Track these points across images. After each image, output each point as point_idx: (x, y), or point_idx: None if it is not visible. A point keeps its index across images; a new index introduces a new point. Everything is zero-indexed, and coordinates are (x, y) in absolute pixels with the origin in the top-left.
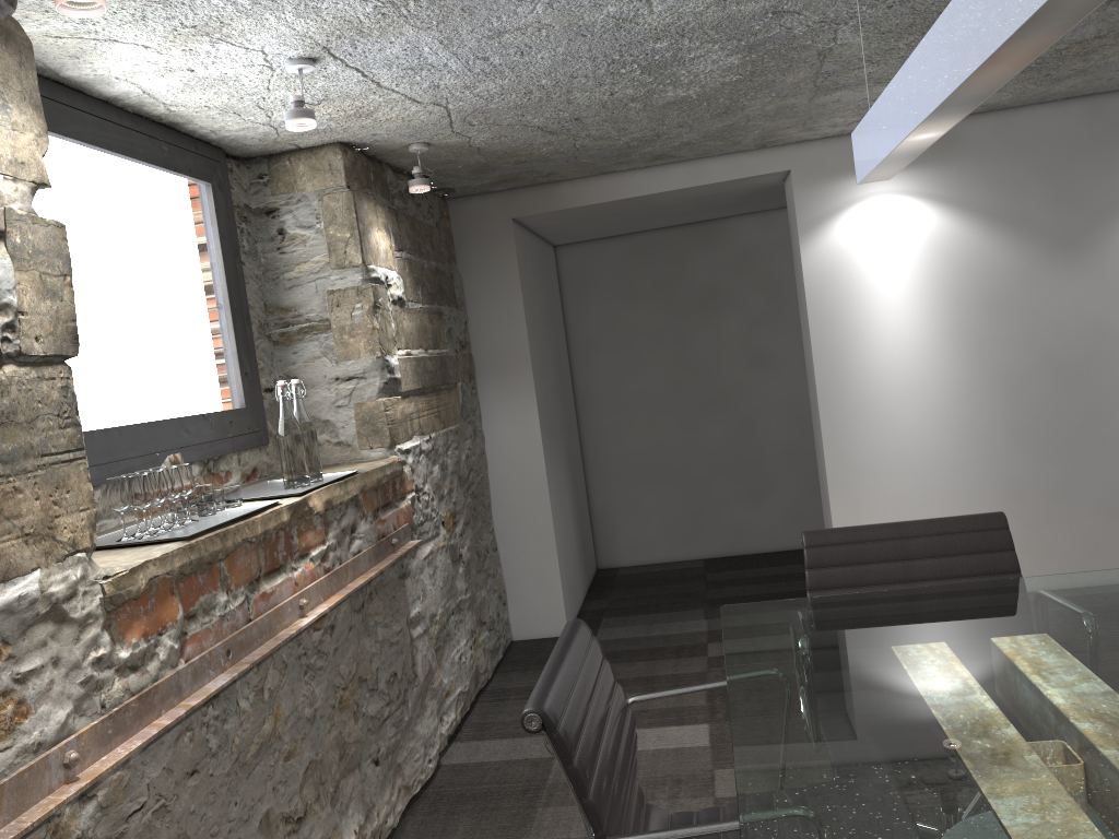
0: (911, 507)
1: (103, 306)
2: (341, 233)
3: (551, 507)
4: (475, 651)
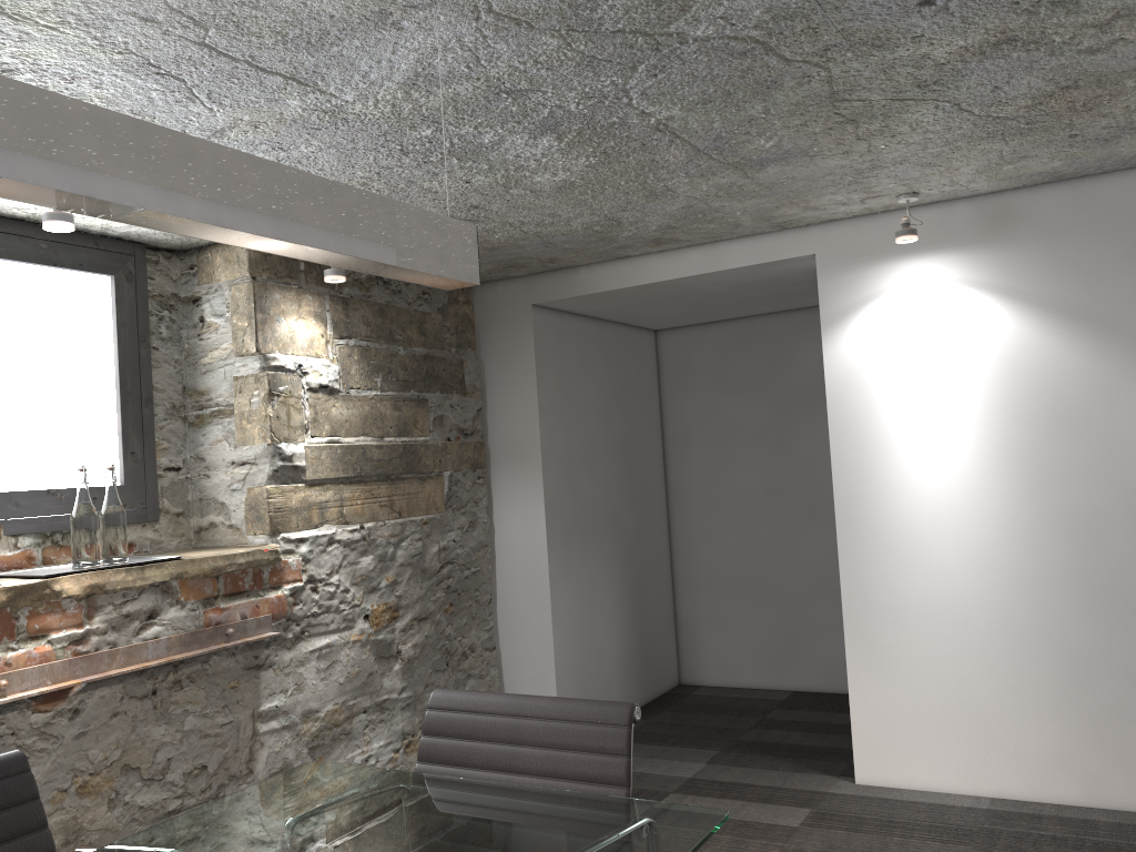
0: (945, 669)
1: None
2: (241, 322)
3: (552, 611)
4: (408, 755)
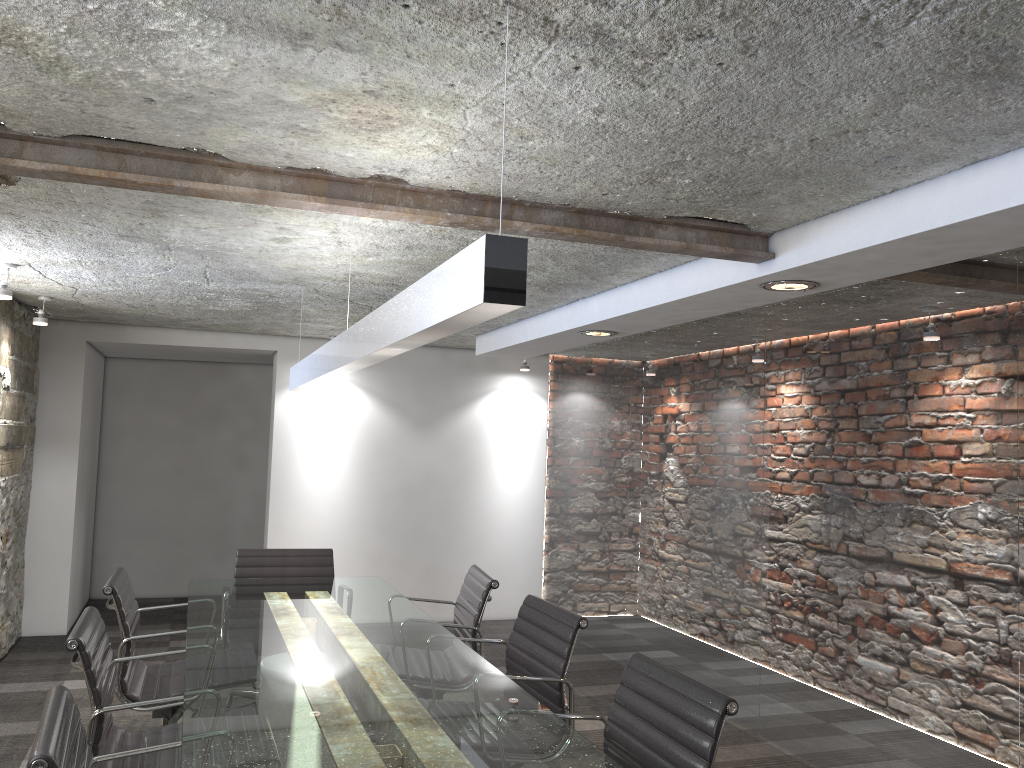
0: None
1: None
2: None
3: (73, 541)
4: (2, 631)
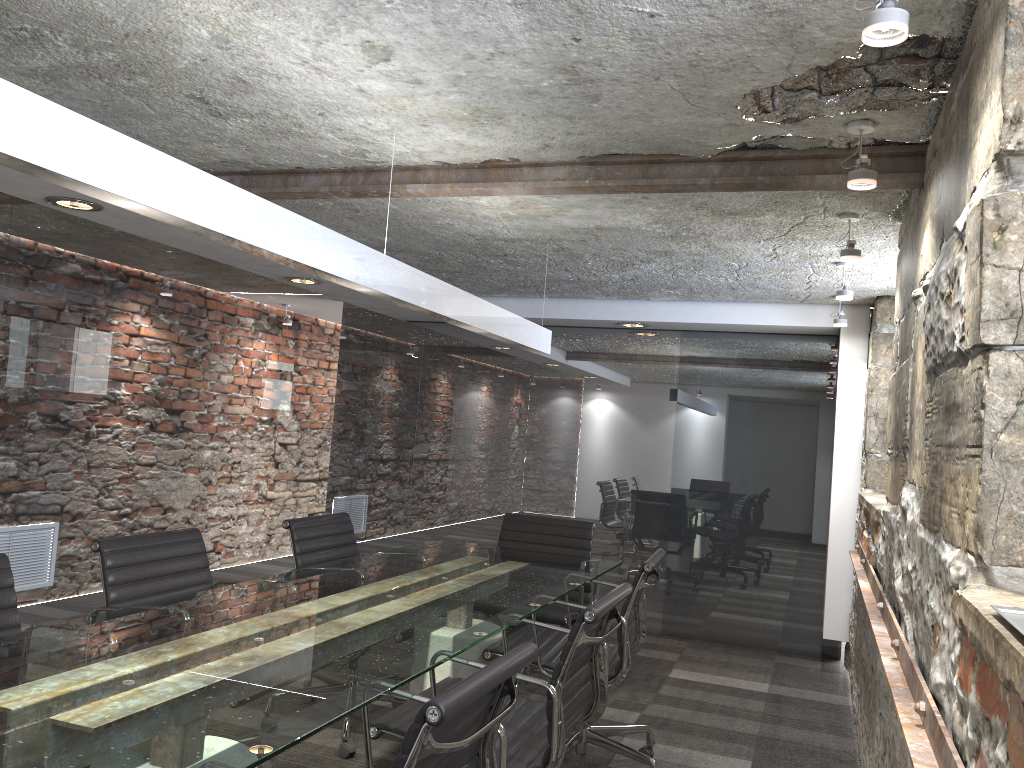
0: None
1: None
2: None
3: None
4: None
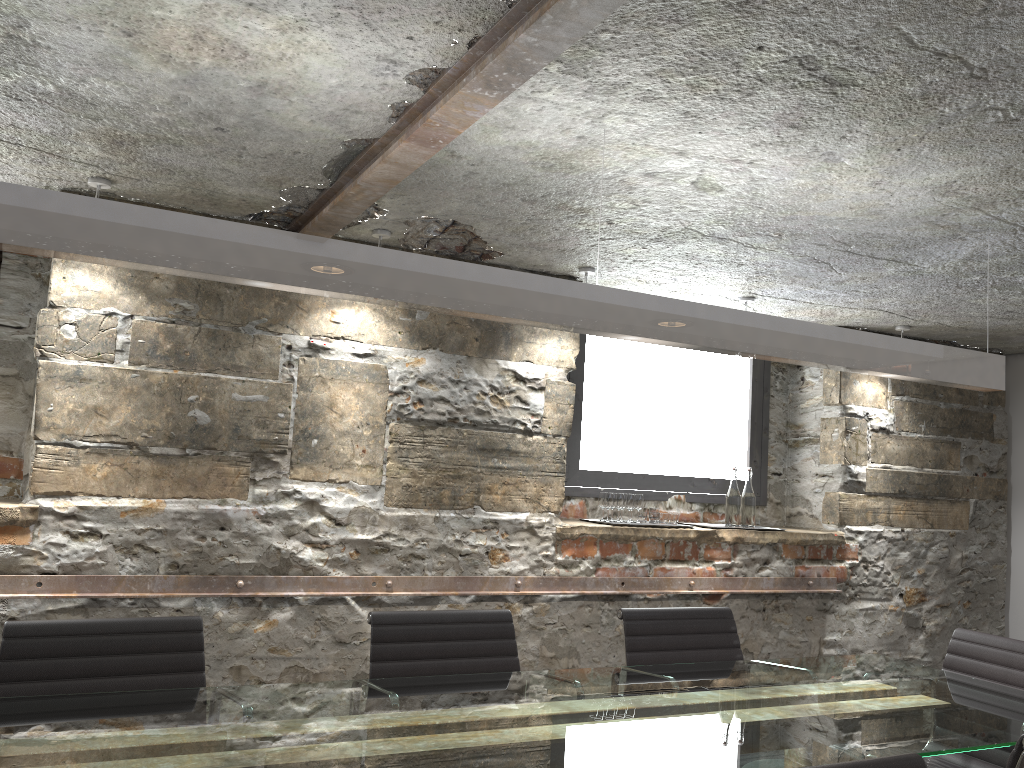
0: None
1: (652, 414)
2: (830, 382)
3: None
4: None
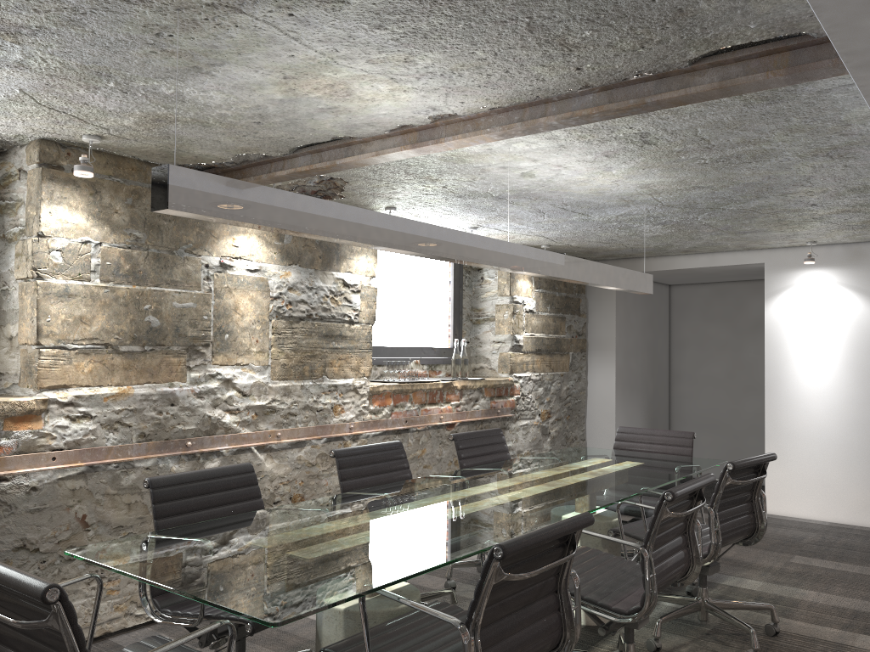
0: (813, 462)
1: (400, 305)
2: (503, 281)
3: (615, 424)
4: None
